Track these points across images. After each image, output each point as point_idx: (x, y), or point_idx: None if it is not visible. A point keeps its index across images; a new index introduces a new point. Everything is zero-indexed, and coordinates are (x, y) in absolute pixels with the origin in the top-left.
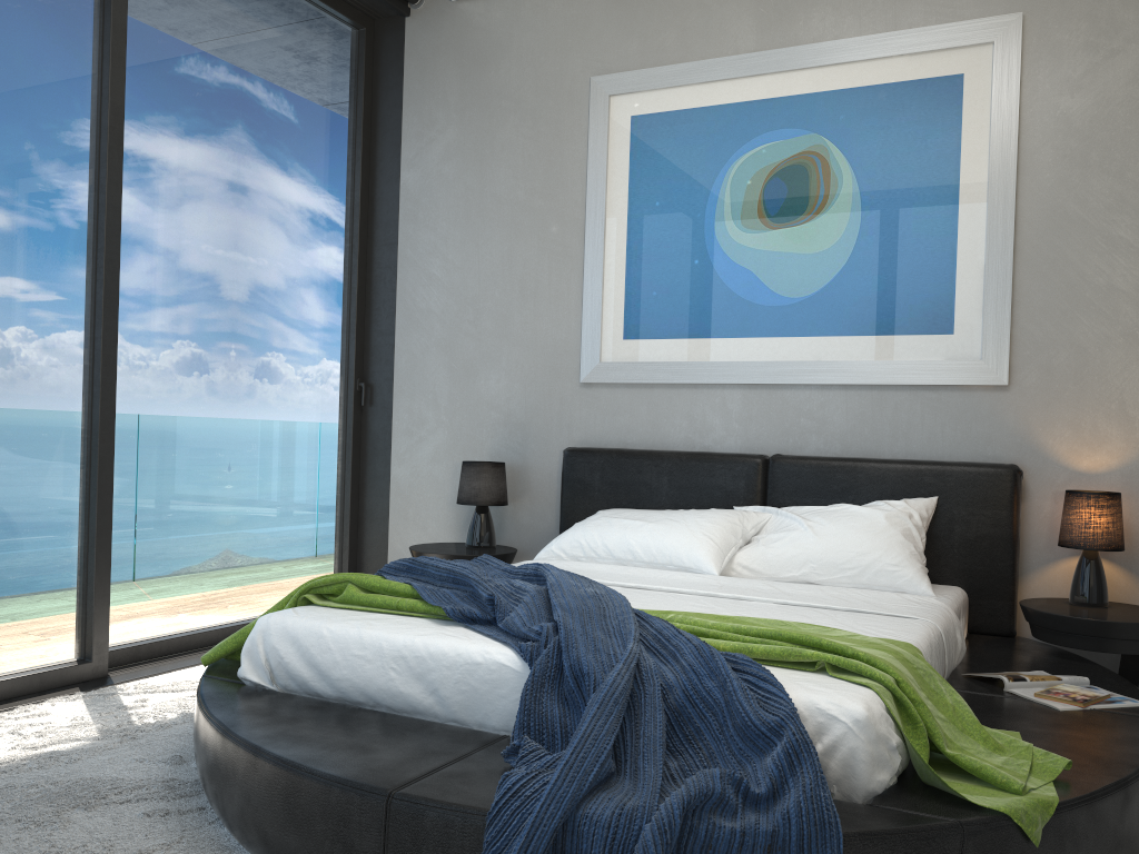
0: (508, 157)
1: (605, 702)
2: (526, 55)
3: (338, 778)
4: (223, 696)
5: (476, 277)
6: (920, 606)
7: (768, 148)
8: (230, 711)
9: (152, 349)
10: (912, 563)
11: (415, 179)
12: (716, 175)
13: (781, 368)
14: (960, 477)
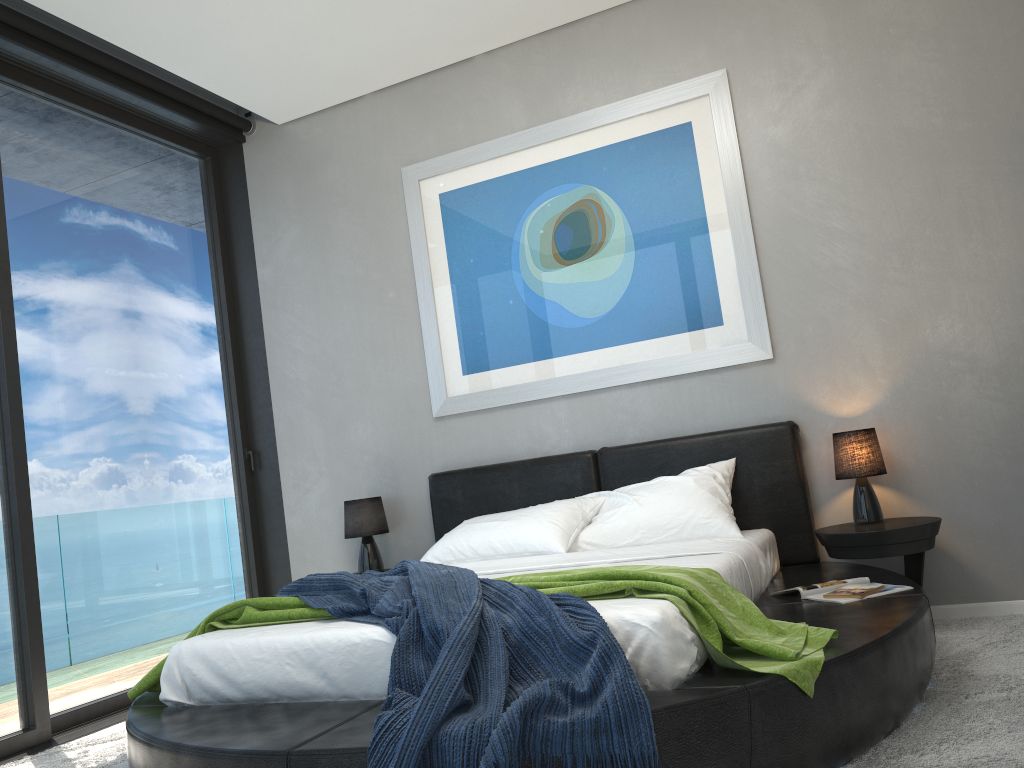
0: (345, 242)
1: (454, 645)
2: (346, 158)
3: (246, 750)
4: (148, 717)
5: (333, 345)
6: (727, 544)
7: (551, 202)
8: (154, 725)
9: (58, 448)
10: (721, 513)
11: (270, 273)
12: (515, 229)
13: (594, 376)
14: (750, 438)
